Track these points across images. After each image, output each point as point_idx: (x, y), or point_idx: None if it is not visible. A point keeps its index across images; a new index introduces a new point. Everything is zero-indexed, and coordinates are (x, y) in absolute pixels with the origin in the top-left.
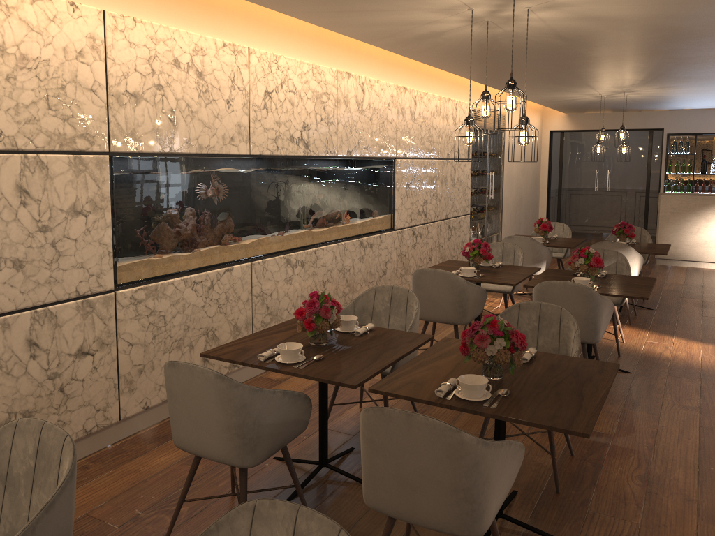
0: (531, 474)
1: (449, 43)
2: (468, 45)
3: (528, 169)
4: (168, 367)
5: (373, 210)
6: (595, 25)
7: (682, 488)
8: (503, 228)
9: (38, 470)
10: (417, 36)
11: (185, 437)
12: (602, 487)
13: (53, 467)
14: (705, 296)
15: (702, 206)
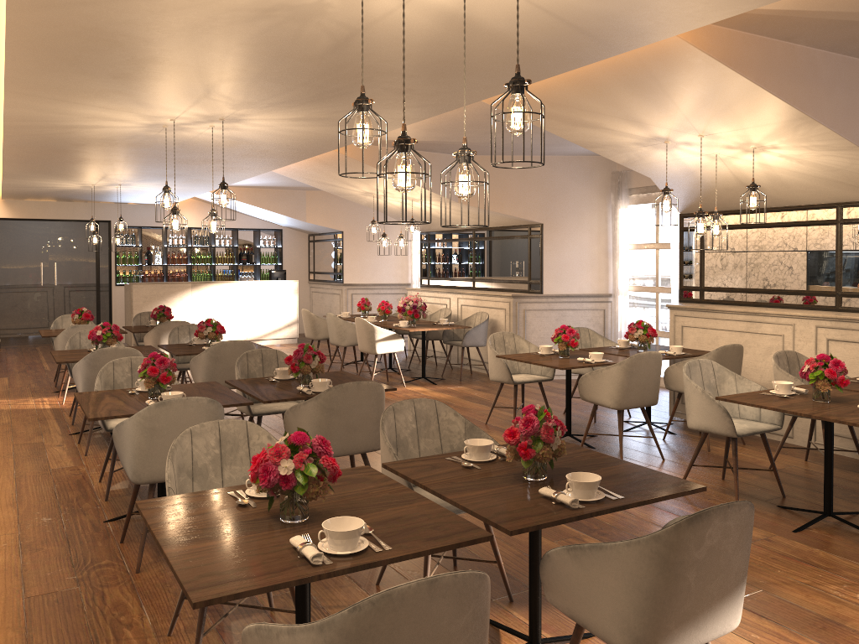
0: None
1: (84, 133)
2: (97, 137)
3: None
4: (156, 407)
5: None
6: (225, 141)
7: None
8: None
9: (225, 453)
10: (73, 125)
11: (162, 467)
12: None
13: (241, 445)
14: None
15: (170, 294)
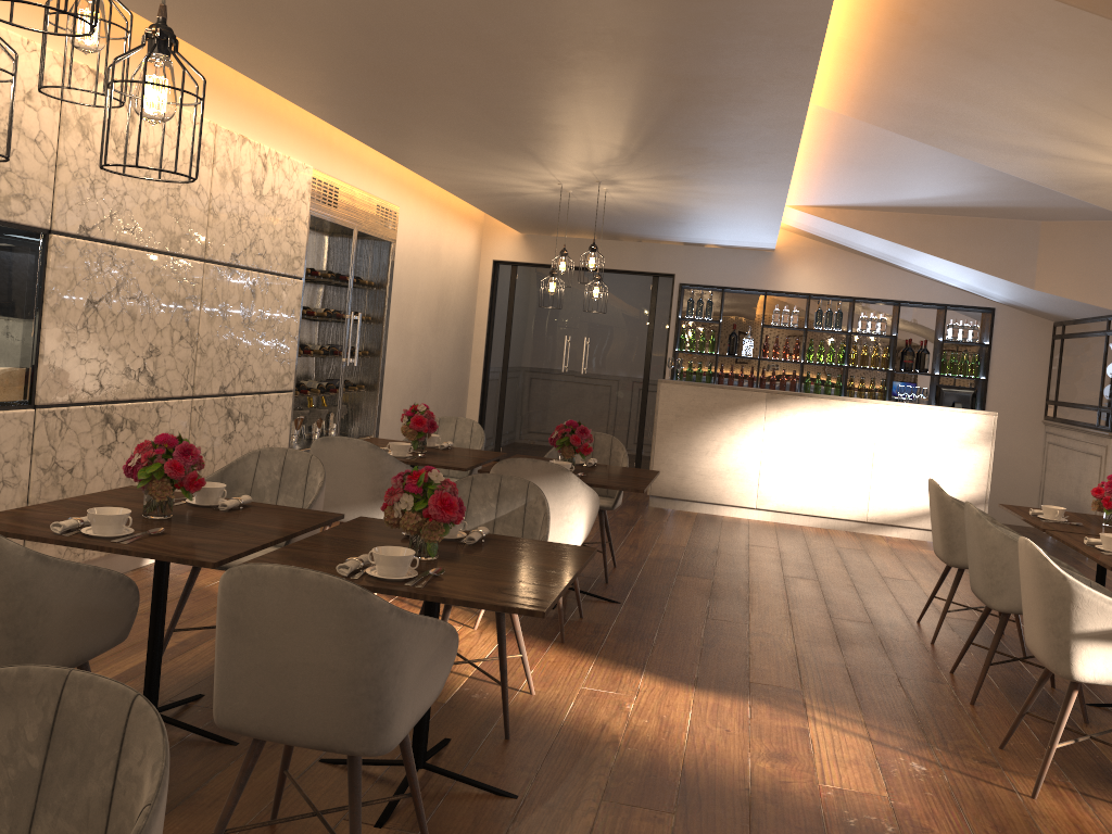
0: None
1: None
2: None
3: (447, 322)
4: None
5: None
6: None
7: None
8: (384, 427)
9: None
10: None
11: None
12: None
13: None
14: (719, 572)
15: (725, 408)
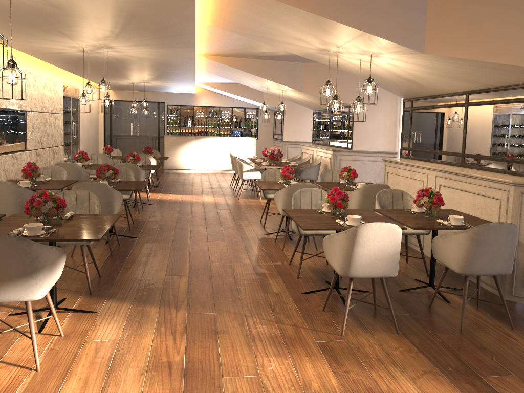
0: (119, 228)
1: (65, 56)
2: (74, 57)
3: (92, 121)
4: None
5: (17, 138)
6: (133, 58)
7: (171, 225)
8: None
9: None
10: (51, 52)
11: None
12: (145, 227)
13: None
14: (185, 181)
15: (184, 142)
